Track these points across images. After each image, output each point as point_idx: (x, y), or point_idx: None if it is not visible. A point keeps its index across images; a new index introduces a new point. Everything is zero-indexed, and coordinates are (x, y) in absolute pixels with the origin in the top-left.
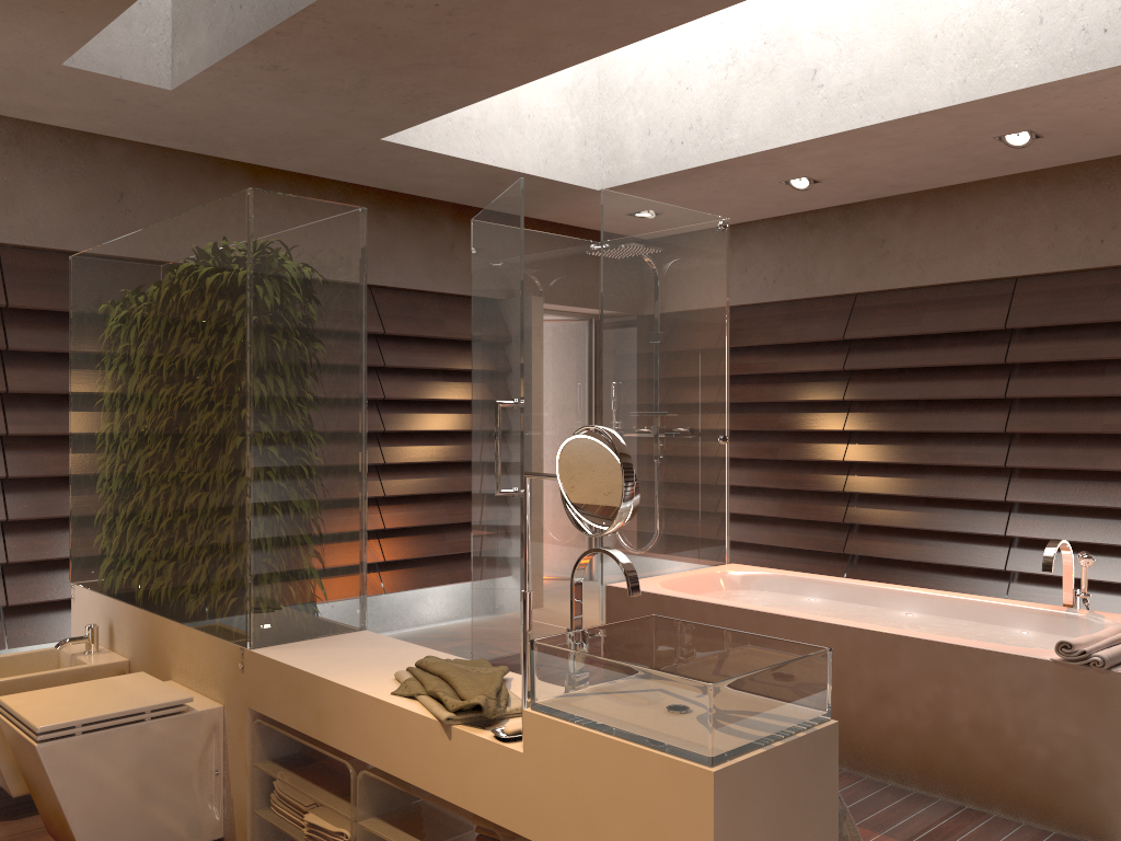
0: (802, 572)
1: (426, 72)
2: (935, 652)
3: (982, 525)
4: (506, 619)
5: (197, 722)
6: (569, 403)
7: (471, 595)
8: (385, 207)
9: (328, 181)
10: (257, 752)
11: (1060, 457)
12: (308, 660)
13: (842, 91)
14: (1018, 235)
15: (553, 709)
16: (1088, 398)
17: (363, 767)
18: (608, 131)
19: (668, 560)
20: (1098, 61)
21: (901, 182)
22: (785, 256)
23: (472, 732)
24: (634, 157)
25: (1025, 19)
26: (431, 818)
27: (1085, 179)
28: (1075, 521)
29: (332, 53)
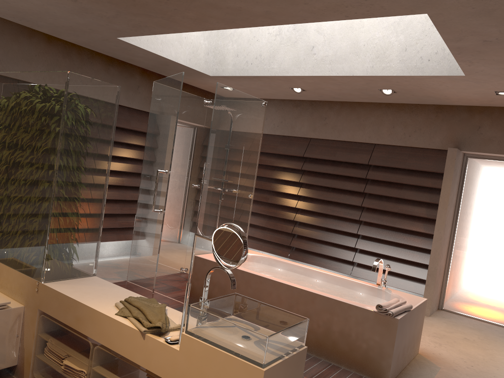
0: (271, 251)
1: (148, 18)
2: (330, 302)
3: (346, 242)
4: (148, 265)
5: (11, 313)
6: (185, 169)
7: (125, 246)
8: (110, 64)
9: (84, 47)
10: (40, 329)
11: (380, 219)
12: (72, 292)
13: (323, 58)
14: (379, 127)
15: (195, 334)
16: (394, 197)
17: (96, 343)
18: (219, 50)
19: None
20: (424, 72)
21: (338, 97)
22: (284, 116)
23: (155, 338)
24: (229, 65)
25: (400, 47)
26: (125, 367)
27: (407, 109)
28: (382, 245)
29: (106, 1)
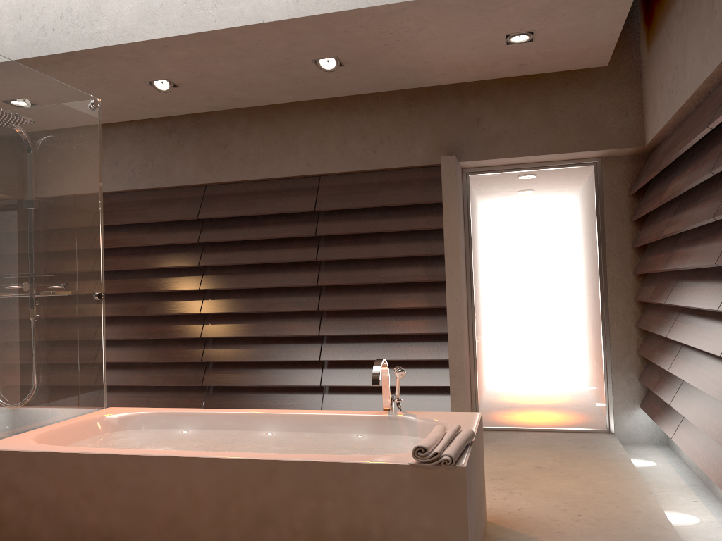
0: (170, 404)
1: None
2: (310, 471)
3: (304, 354)
4: None
5: None
6: None
7: None
8: None
9: None
10: None
11: (354, 301)
12: None
13: None
14: (321, 145)
15: None
16: (369, 259)
17: None
18: None
19: (44, 412)
20: None
21: (241, 96)
22: (149, 154)
23: None
24: (5, 38)
25: None
26: None
27: (362, 108)
28: (365, 346)
29: None
